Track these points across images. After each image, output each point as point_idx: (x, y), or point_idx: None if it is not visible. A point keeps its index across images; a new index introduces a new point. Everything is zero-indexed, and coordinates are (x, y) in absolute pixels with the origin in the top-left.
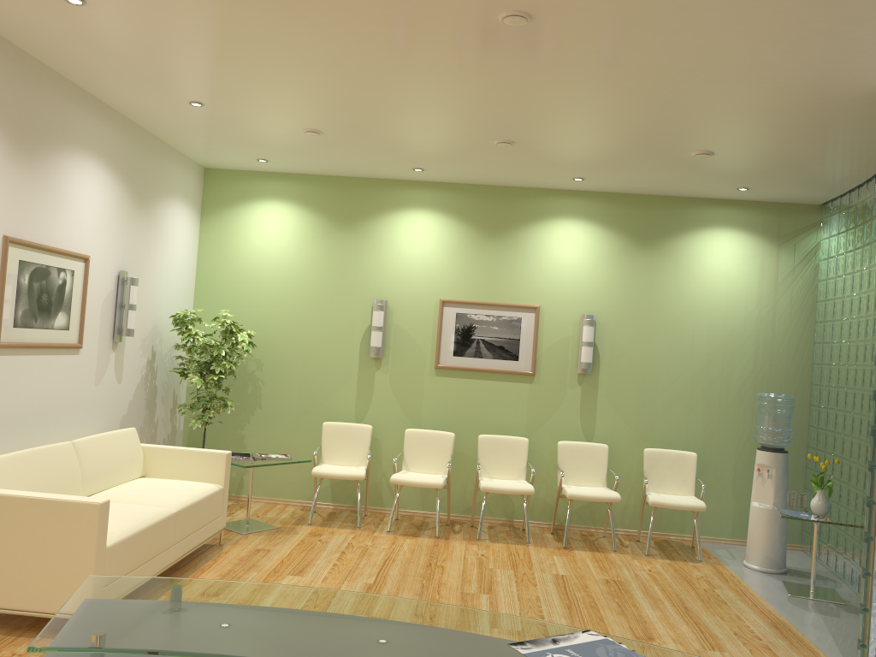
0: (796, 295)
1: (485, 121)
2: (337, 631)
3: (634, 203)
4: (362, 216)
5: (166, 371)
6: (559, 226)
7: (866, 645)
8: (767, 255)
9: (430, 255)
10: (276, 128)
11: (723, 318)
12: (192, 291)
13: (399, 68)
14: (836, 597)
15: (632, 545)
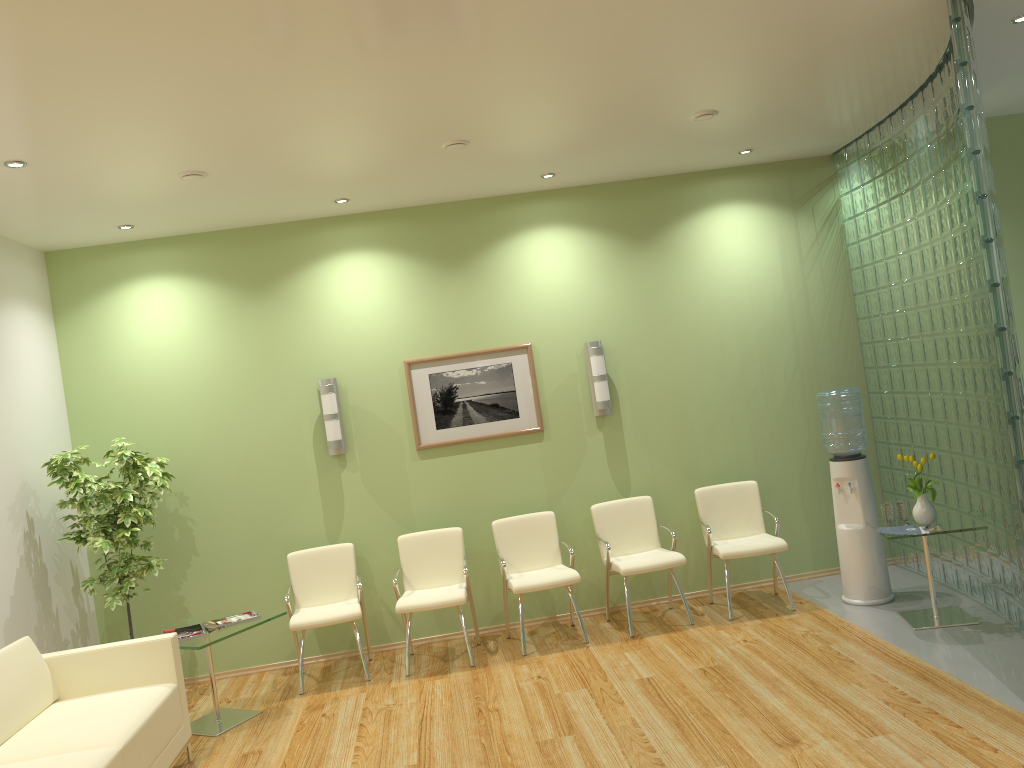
0: (826, 267)
1: (430, 119)
2: None
3: (617, 193)
4: (278, 274)
5: (54, 540)
6: (533, 239)
7: None
8: (784, 226)
9: (379, 307)
10: (140, 179)
11: (750, 312)
12: (64, 422)
13: (310, 60)
14: (965, 617)
15: (708, 610)
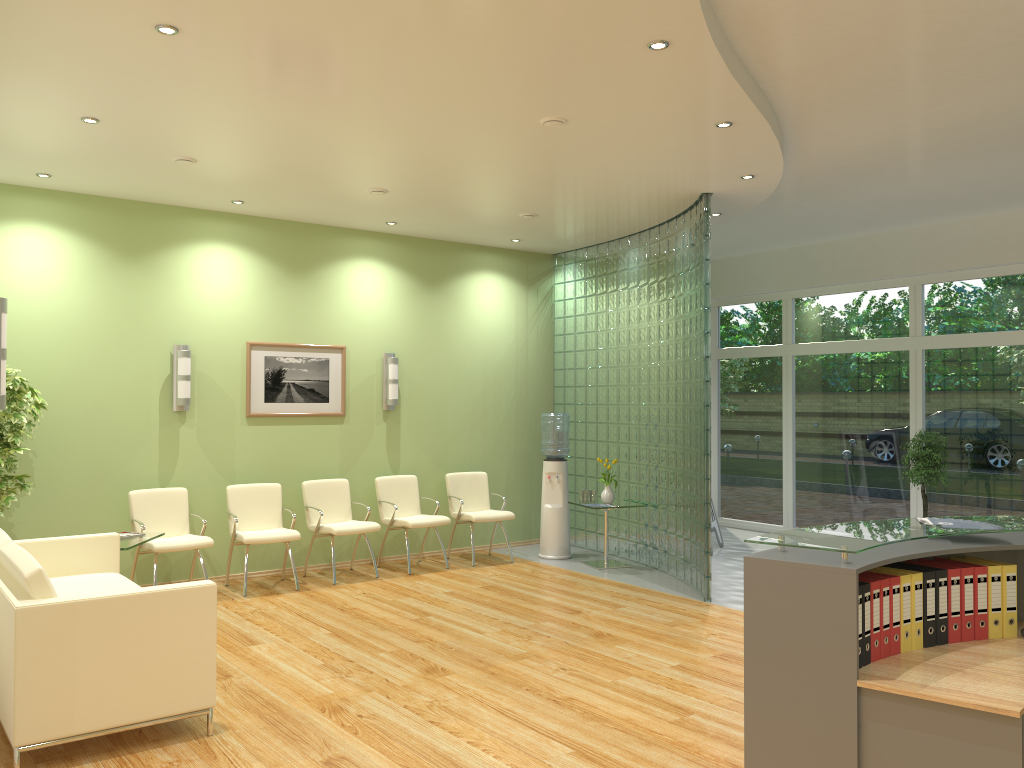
0: (541, 330)
1: (393, 175)
2: (881, 531)
3: (420, 246)
4: (151, 247)
5: None
6: (358, 266)
7: (706, 576)
8: (520, 296)
9: (233, 294)
10: (144, 152)
11: (492, 352)
12: None
13: (397, 131)
14: (622, 563)
15: (450, 562)
